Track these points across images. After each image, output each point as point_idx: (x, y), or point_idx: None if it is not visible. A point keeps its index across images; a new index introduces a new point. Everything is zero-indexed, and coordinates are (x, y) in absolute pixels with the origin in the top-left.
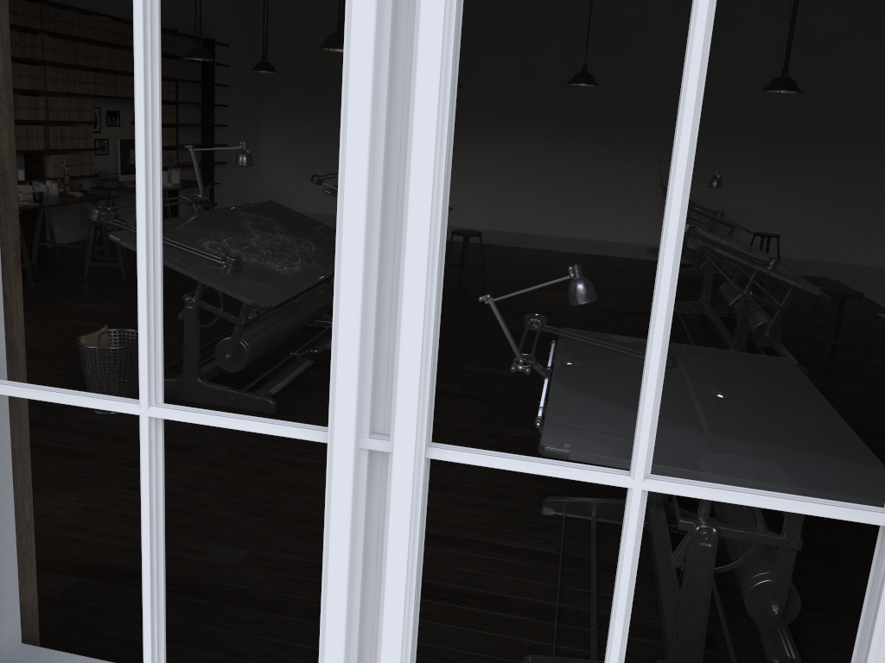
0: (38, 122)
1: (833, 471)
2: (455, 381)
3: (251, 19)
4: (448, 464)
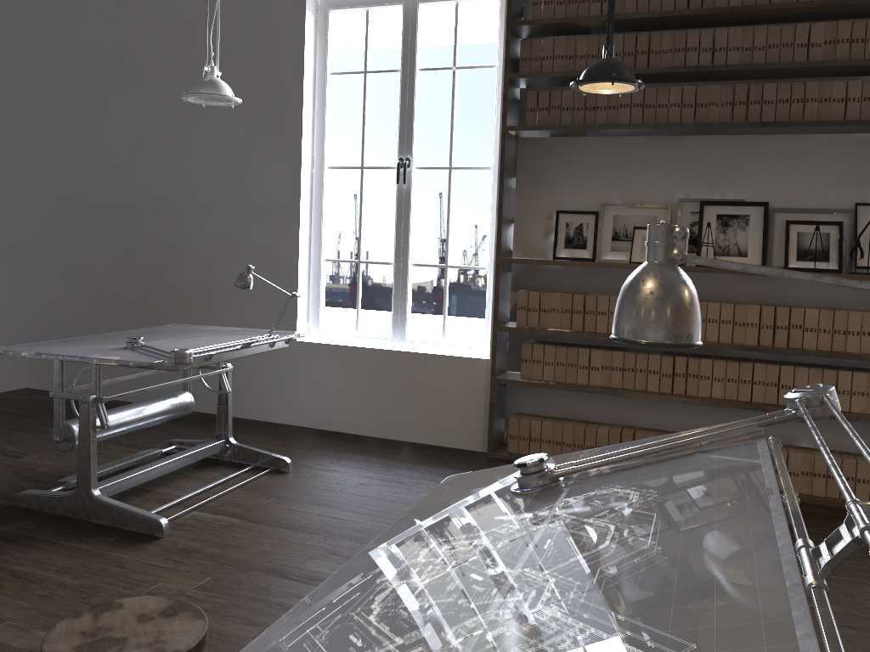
0: None
1: (182, 327)
2: None
3: None
4: (204, 588)
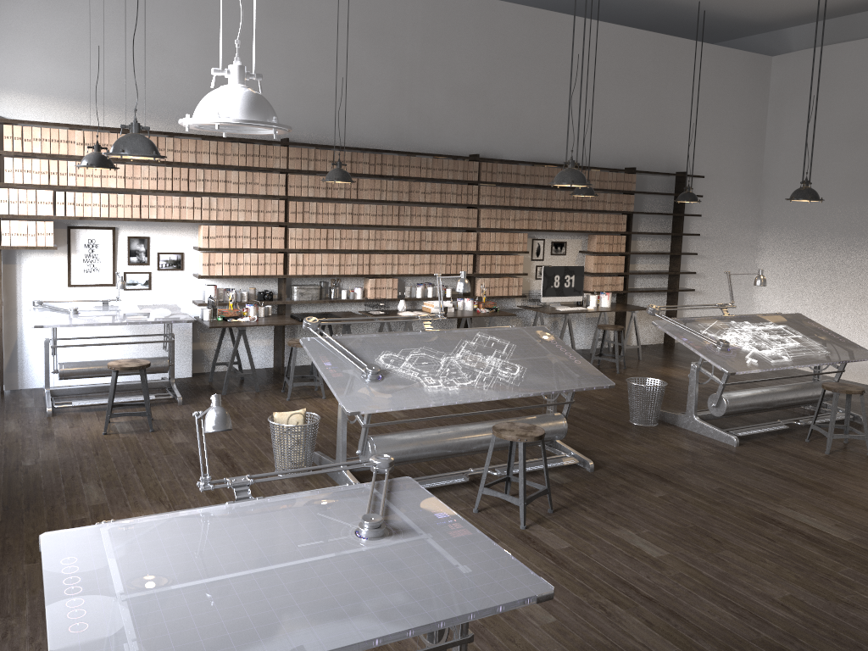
0: (467, 252)
1: None
2: (575, 539)
3: (750, 147)
4: None
